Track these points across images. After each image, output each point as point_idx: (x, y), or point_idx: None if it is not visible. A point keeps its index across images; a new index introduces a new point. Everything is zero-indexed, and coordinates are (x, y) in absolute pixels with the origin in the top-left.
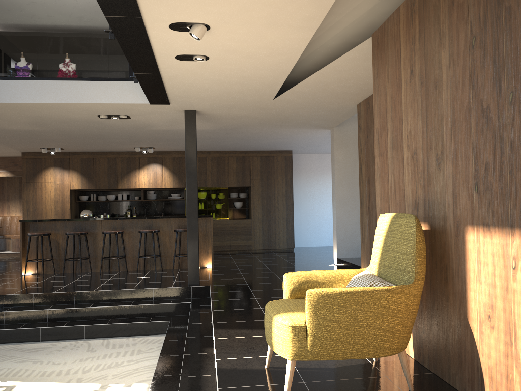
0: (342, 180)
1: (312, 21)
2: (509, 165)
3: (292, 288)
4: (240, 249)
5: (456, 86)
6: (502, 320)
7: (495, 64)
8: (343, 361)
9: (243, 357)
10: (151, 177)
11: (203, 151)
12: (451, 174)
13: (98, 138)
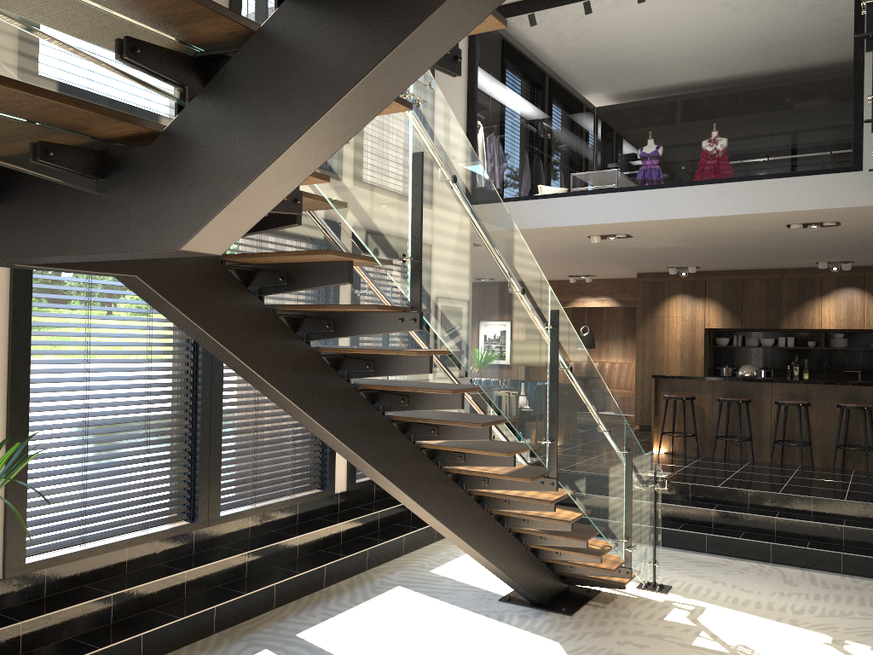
0: None
1: None
2: None
3: None
4: None
5: None
6: None
7: None
8: None
9: None
10: (842, 310)
11: None
12: None
13: (765, 253)
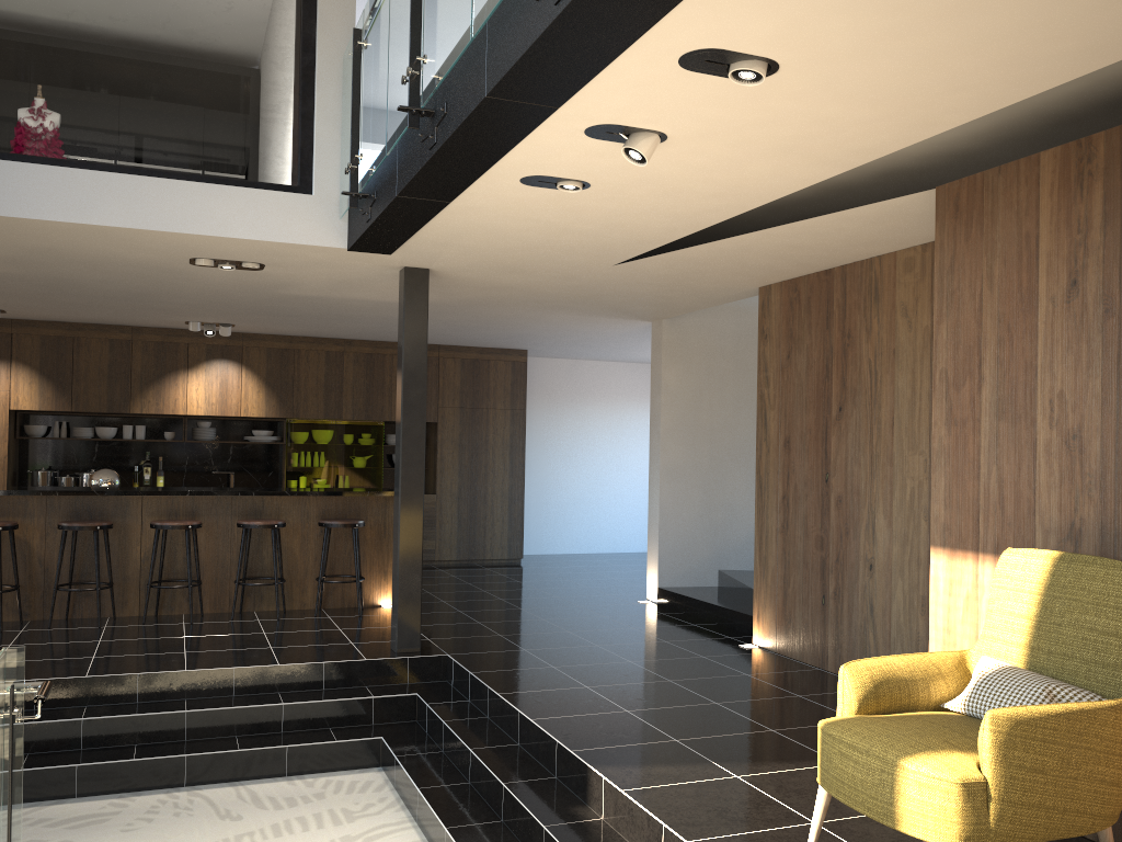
0: (675, 429)
1: (863, 155)
2: None
3: (864, 695)
4: None
5: None
6: None
7: None
8: None
9: (735, 833)
10: (215, 390)
11: (337, 339)
12: None
13: (127, 299)
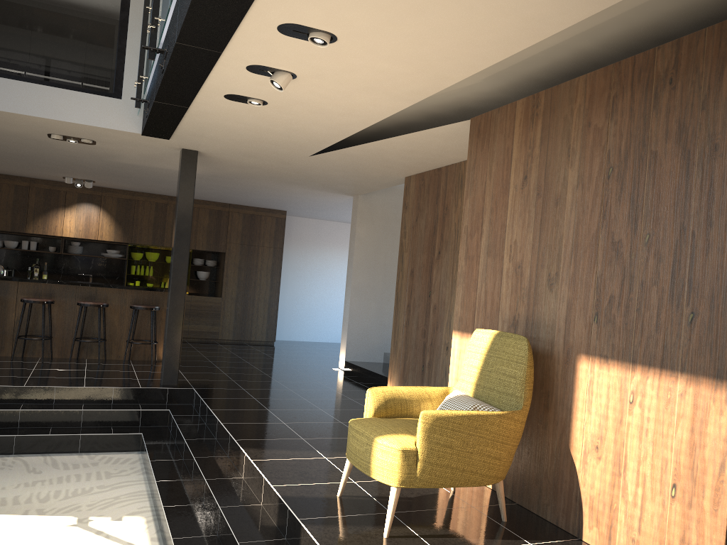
0: (362, 264)
1: (416, 95)
2: (637, 303)
3: (378, 406)
4: (201, 337)
5: (583, 210)
6: (612, 452)
7: (633, 202)
8: (419, 489)
9: (303, 484)
10: (82, 222)
11: (163, 195)
12: (566, 299)
13: (19, 159)
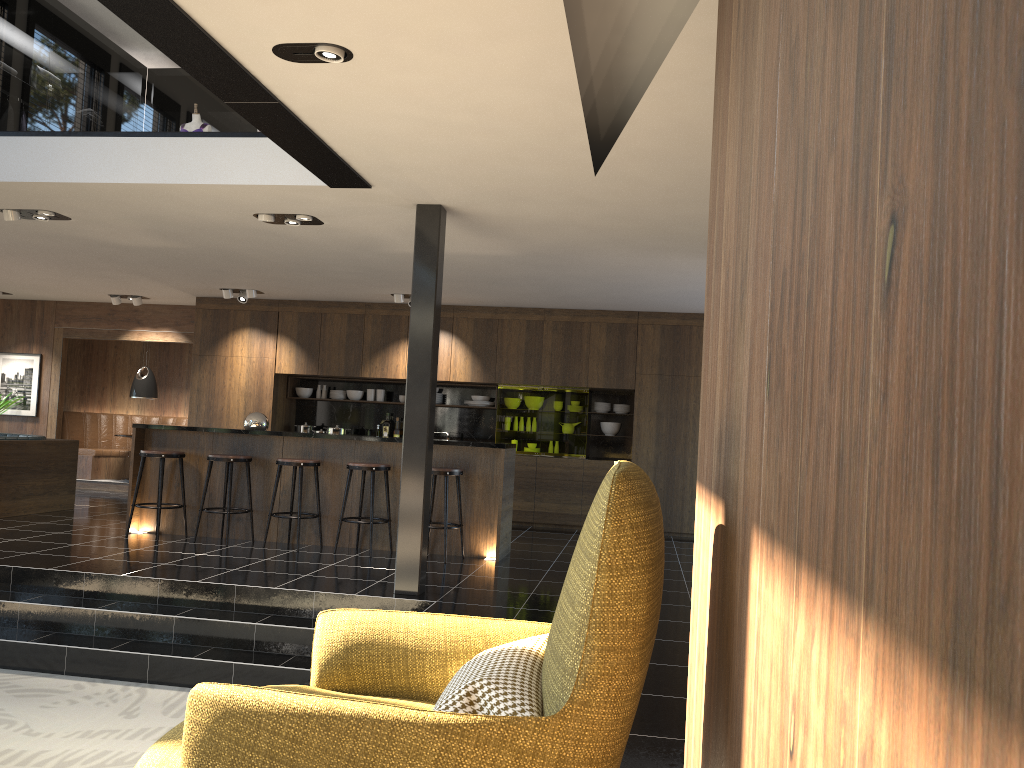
0: None
1: None
2: (809, 268)
3: (327, 659)
4: None
5: (770, 1)
6: None
7: None
8: None
9: None
10: None
11: (537, 308)
12: (750, 333)
13: (305, 271)
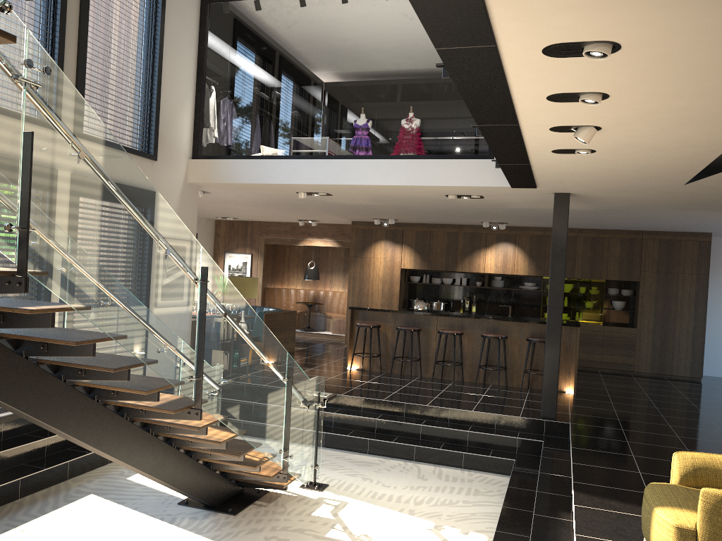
0: None
1: None
2: None
3: (684, 473)
4: (615, 368)
5: None
6: None
7: None
8: None
9: (610, 540)
10: (500, 259)
11: (573, 228)
12: None
13: (440, 213)
